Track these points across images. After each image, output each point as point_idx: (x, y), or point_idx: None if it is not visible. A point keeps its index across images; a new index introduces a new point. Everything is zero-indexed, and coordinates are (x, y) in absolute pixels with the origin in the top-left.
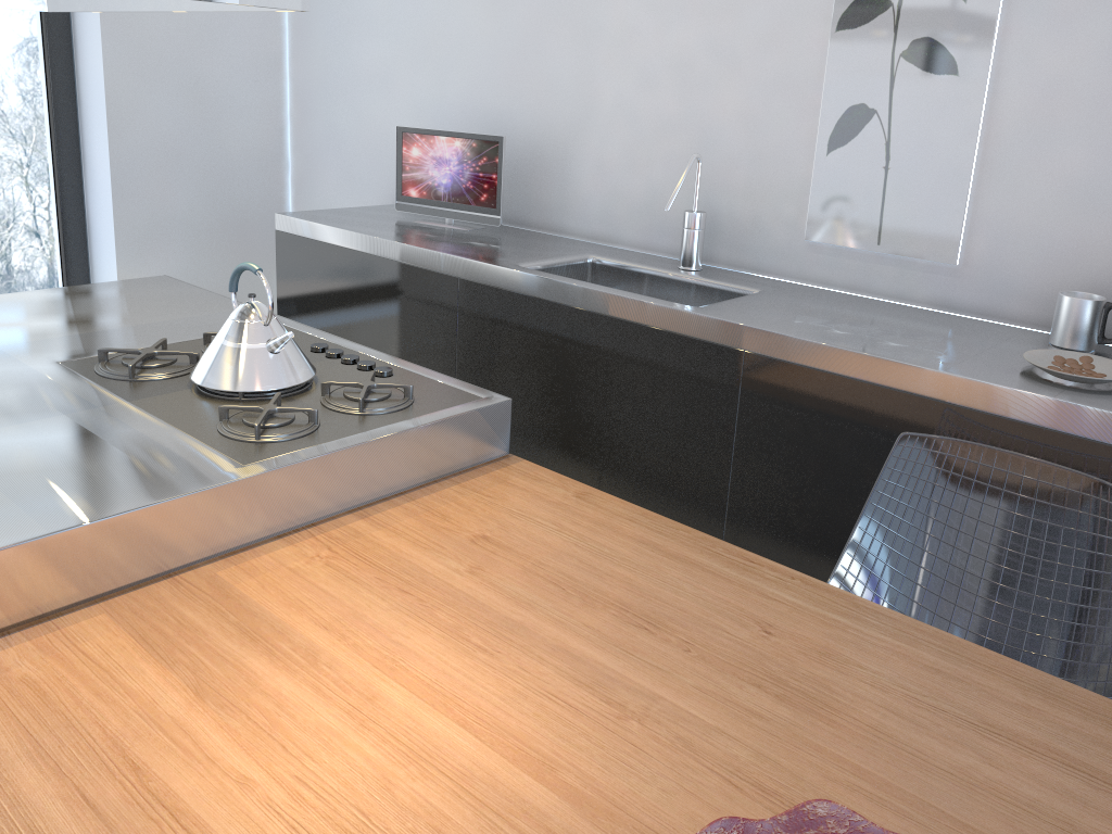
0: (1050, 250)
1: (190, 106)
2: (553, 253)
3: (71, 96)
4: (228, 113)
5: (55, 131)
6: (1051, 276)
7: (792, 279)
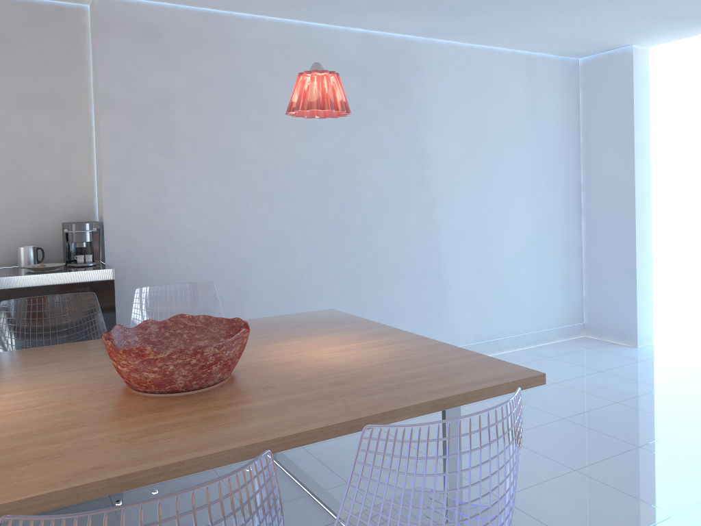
0: (4, 234)
1: None
2: None
3: None
4: None
5: None
6: (7, 244)
7: None
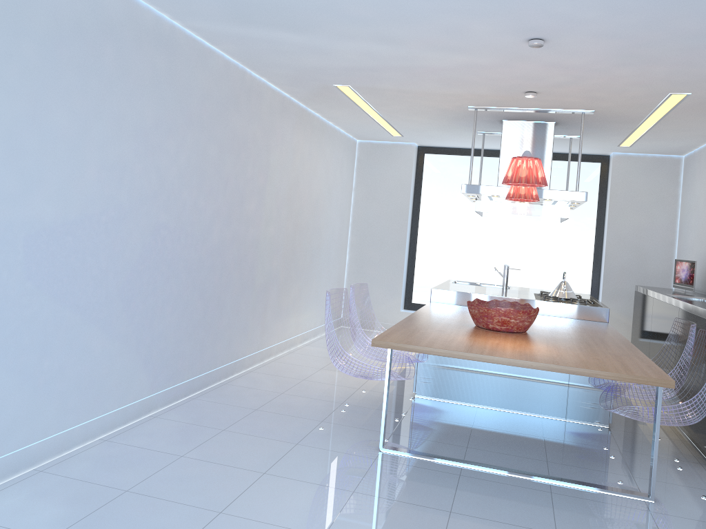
0: None
1: (634, 255)
2: (690, 295)
3: (600, 250)
4: (649, 258)
5: (593, 261)
6: None
7: None
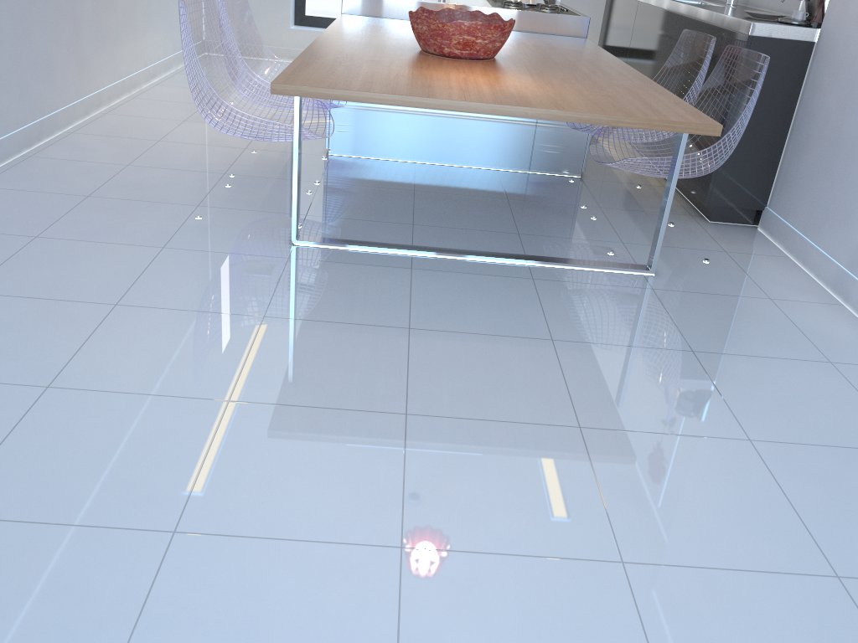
0: None
1: None
2: None
3: None
4: None
5: None
6: None
7: (764, 9)
